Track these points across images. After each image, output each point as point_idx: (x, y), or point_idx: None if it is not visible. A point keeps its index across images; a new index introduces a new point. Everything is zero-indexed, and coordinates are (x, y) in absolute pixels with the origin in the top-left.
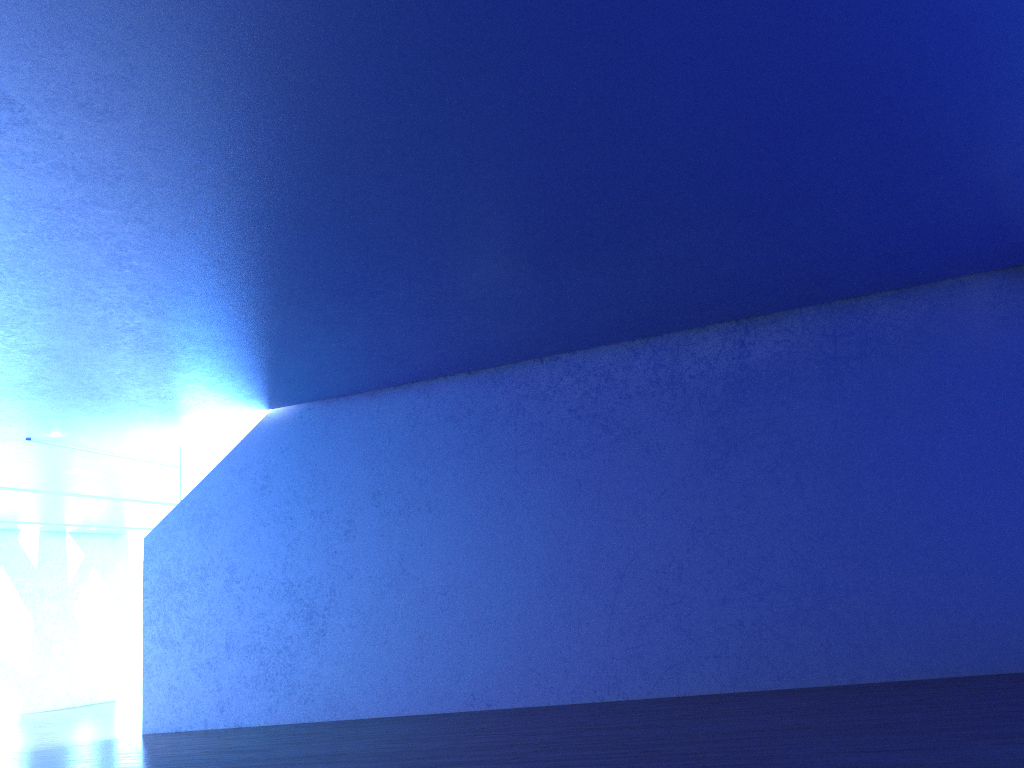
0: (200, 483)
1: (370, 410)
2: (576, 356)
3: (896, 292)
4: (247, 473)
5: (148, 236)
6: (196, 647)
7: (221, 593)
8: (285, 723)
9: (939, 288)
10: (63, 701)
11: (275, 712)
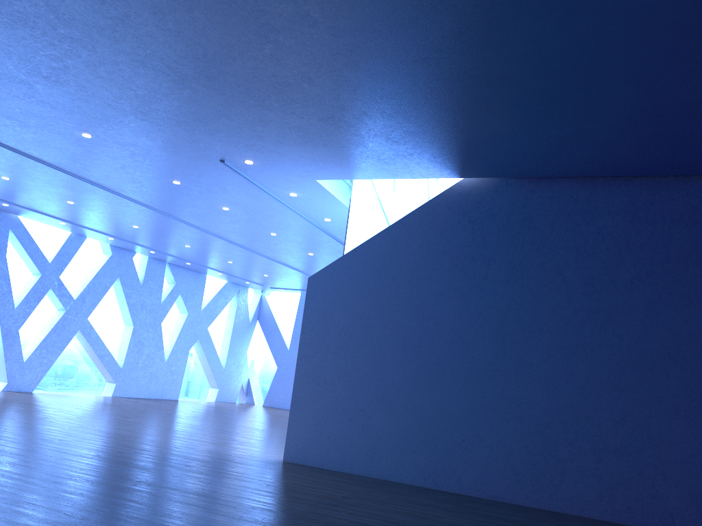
0: (375, 236)
1: (578, 197)
2: None
3: None
4: (428, 236)
5: None
6: (350, 392)
7: (384, 346)
8: (439, 489)
9: None
10: (143, 392)
11: (429, 475)
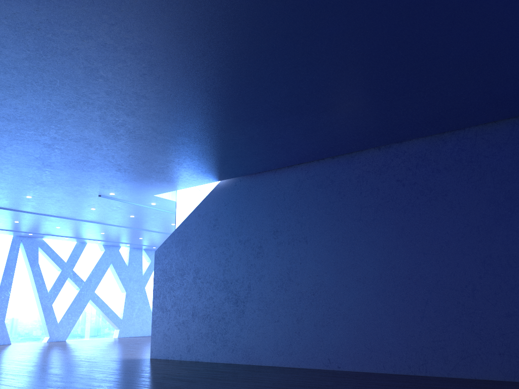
0: (183, 222)
1: (273, 181)
2: (402, 145)
3: None
4: (206, 217)
5: (101, 51)
6: (177, 313)
7: (191, 284)
8: (221, 362)
9: None
10: (139, 333)
11: (216, 355)
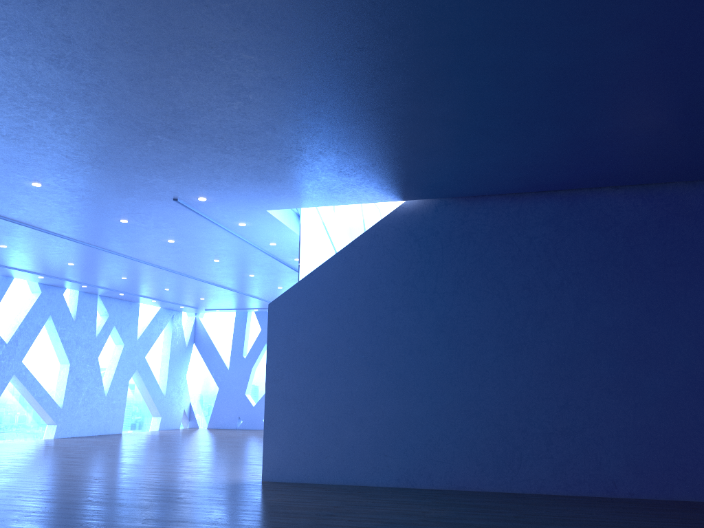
0: (329, 260)
1: (509, 211)
2: None
3: None
4: (378, 256)
5: None
6: (320, 408)
7: (348, 362)
8: (412, 487)
9: None
10: (85, 430)
11: (402, 476)
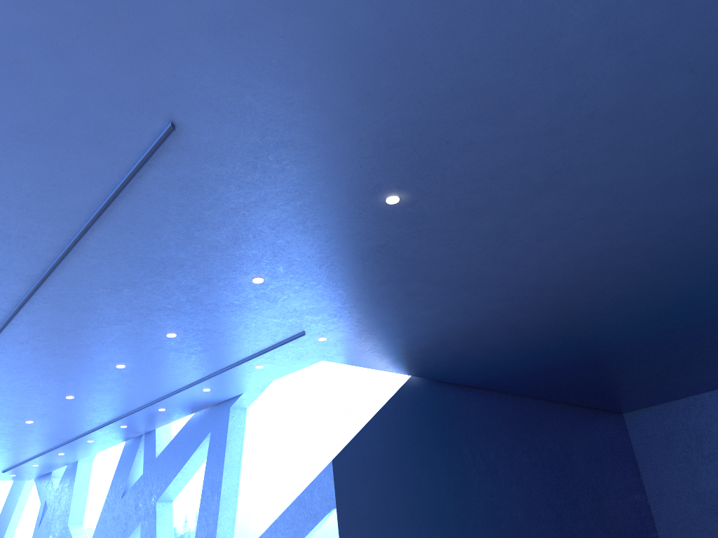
0: (371, 419)
1: (462, 398)
2: (533, 400)
3: (602, 410)
4: (402, 421)
5: None
6: None
7: (397, 520)
8: None
9: (610, 413)
10: None
11: None
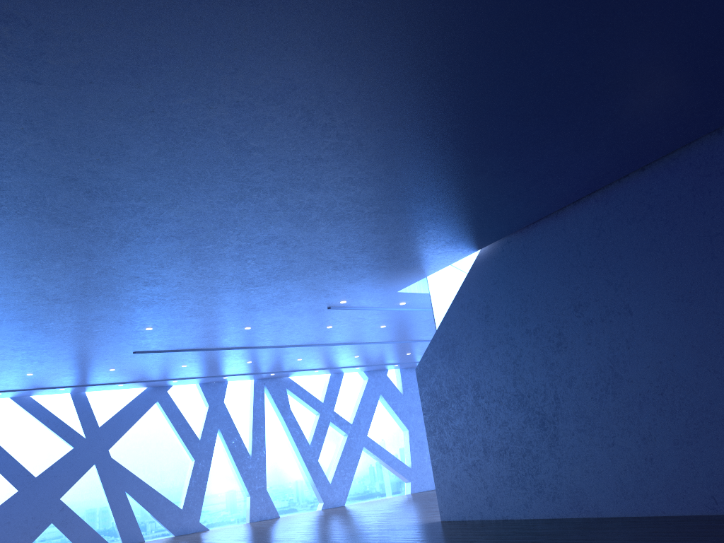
0: (442, 320)
1: (557, 230)
2: None
3: None
4: (472, 306)
5: (237, 114)
6: (463, 452)
7: (472, 407)
8: (540, 518)
9: None
10: None
11: (530, 508)
